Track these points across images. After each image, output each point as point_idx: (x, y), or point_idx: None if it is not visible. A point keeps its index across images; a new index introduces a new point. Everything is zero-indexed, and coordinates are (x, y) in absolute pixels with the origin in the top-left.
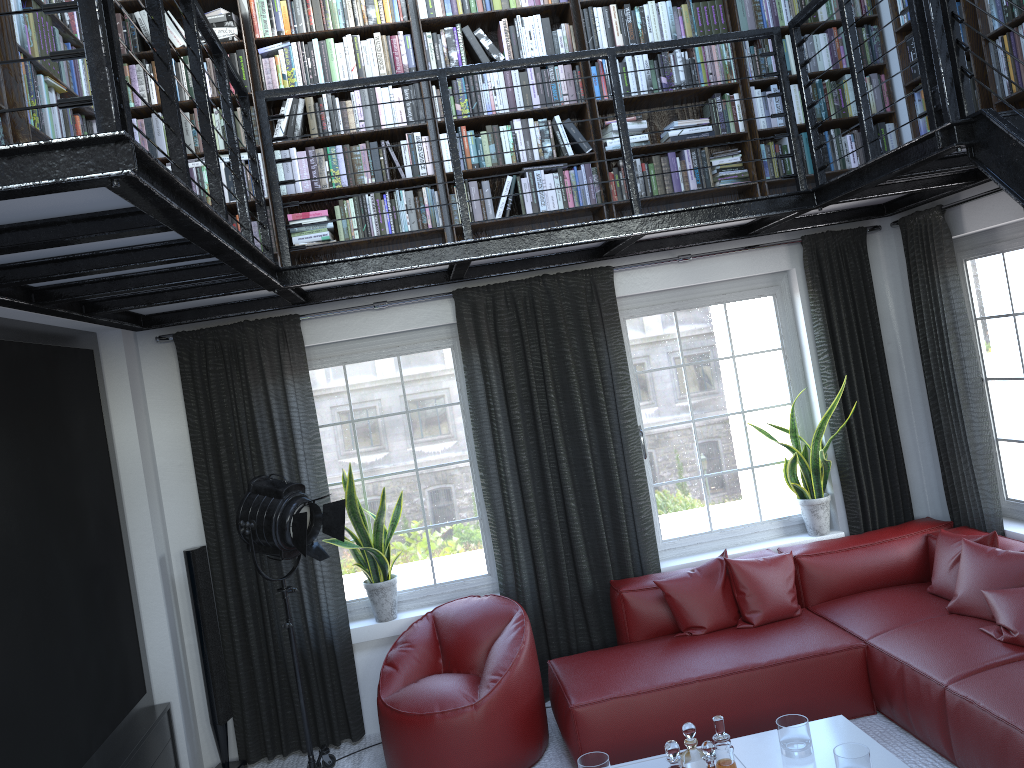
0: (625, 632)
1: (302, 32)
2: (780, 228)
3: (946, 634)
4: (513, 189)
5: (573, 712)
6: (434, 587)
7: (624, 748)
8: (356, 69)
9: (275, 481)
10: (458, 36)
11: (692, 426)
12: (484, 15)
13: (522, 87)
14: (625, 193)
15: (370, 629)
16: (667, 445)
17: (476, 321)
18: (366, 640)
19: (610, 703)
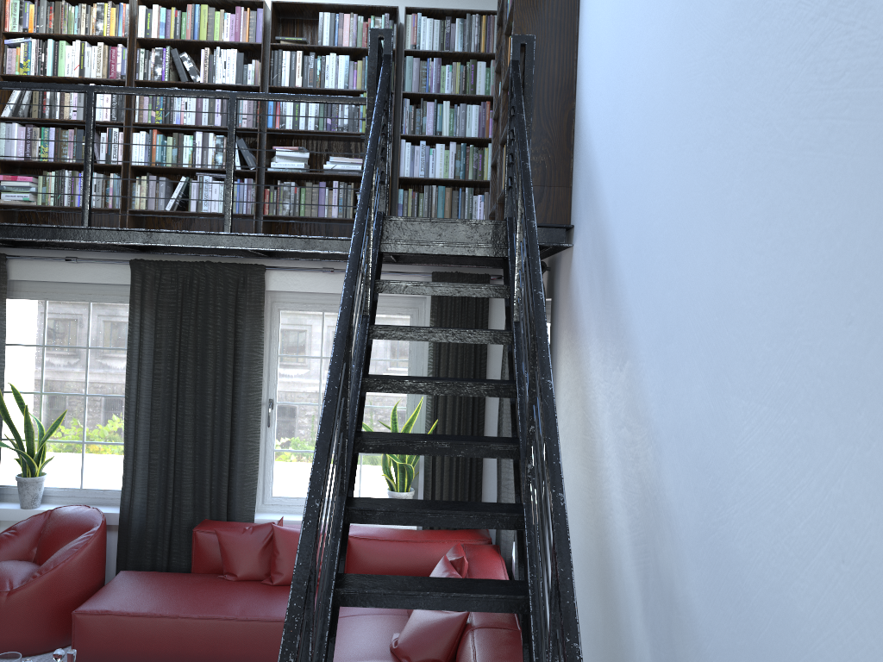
0: (192, 563)
1: (42, 32)
2: (417, 261)
3: (369, 631)
4: (184, 188)
5: (73, 617)
6: (79, 491)
7: (106, 655)
8: (78, 69)
9: None
10: (166, 56)
11: (318, 409)
12: (191, 42)
13: (209, 106)
14: (276, 208)
15: (12, 512)
16: (294, 420)
17: (143, 288)
18: (7, 520)
19: (104, 617)
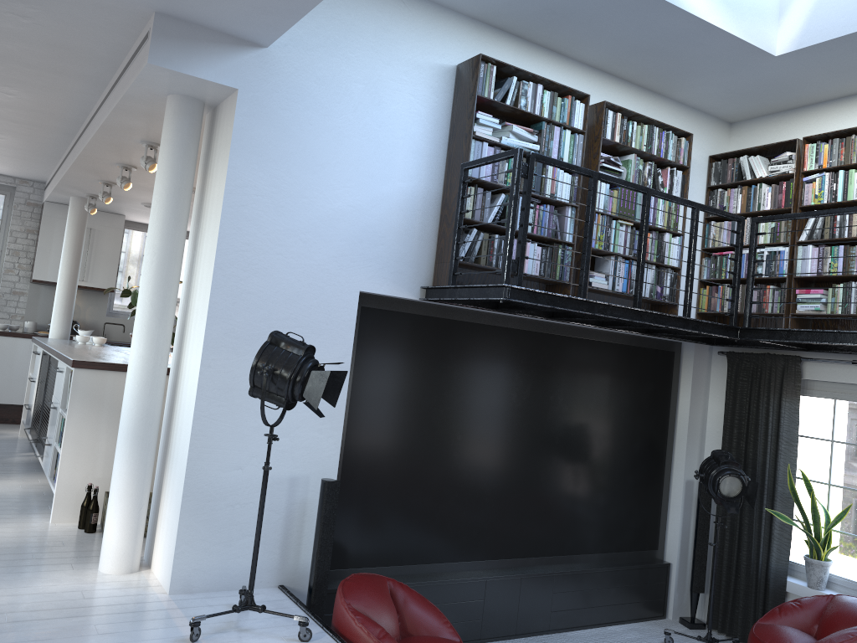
0: None
1: (833, 165)
2: None
3: None
4: None
5: None
6: None
7: None
8: None
9: (724, 455)
10: None
11: None
12: None
13: None
14: None
15: (799, 587)
16: None
17: None
18: (795, 593)
19: None
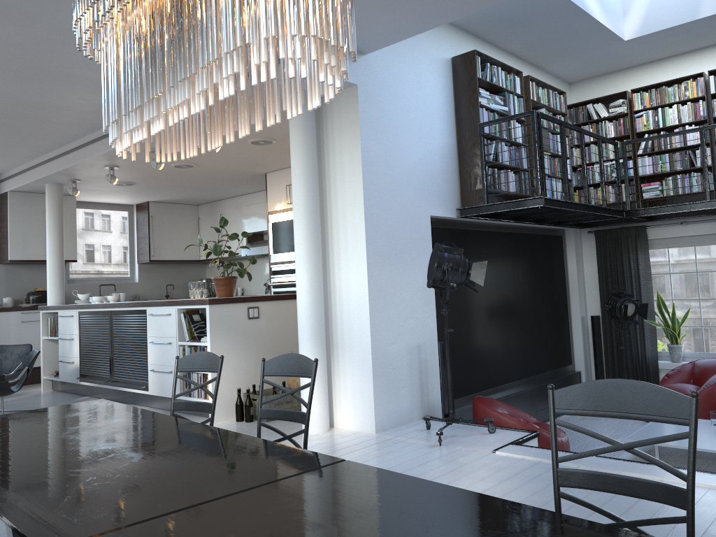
0: None
1: (653, 105)
2: None
3: None
4: None
5: None
6: (703, 354)
7: None
8: (677, 119)
9: (620, 292)
10: None
11: None
12: None
13: None
14: None
15: (667, 364)
16: None
17: None
18: (665, 368)
19: None
